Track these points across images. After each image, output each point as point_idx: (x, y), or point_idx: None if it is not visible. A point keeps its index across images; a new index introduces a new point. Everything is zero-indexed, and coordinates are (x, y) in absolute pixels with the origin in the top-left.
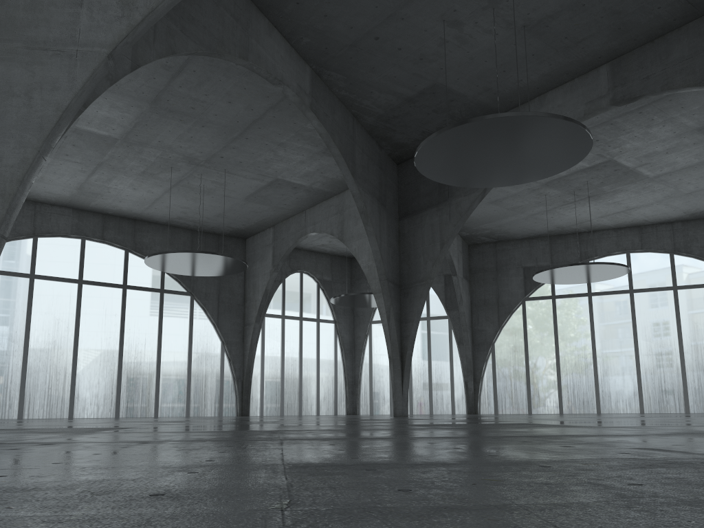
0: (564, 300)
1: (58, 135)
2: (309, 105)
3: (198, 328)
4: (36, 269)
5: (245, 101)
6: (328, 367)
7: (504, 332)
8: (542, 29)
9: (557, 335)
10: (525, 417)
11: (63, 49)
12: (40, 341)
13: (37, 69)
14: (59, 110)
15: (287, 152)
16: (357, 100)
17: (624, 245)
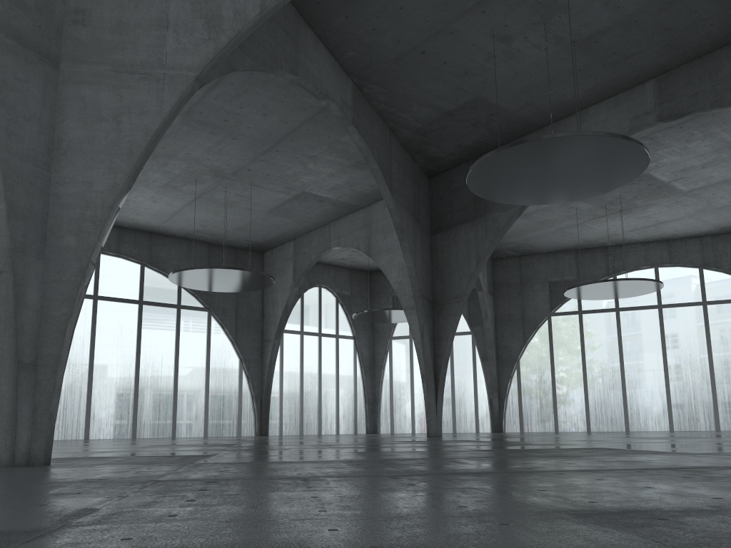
0: (591, 316)
1: (145, 159)
2: (351, 119)
3: (215, 345)
4: None
5: (280, 114)
6: (348, 384)
7: (530, 348)
8: (591, 44)
9: (584, 351)
10: (569, 438)
11: (150, 73)
12: None
13: (125, 93)
14: (148, 134)
15: (317, 165)
16: (396, 114)
17: (652, 260)
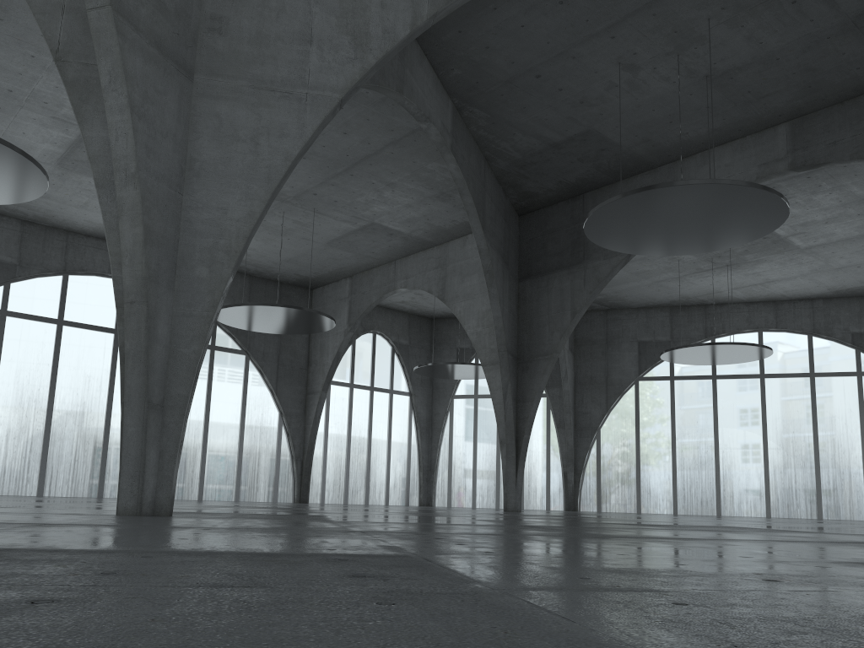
0: (684, 383)
1: (280, 186)
2: (450, 146)
3: (253, 394)
4: (65, 313)
5: (363, 133)
6: (401, 448)
7: (613, 416)
8: (725, 80)
9: (675, 422)
10: (672, 518)
11: (292, 91)
12: (66, 402)
13: (264, 112)
14: (288, 160)
15: (394, 193)
16: (495, 142)
17: (756, 322)
